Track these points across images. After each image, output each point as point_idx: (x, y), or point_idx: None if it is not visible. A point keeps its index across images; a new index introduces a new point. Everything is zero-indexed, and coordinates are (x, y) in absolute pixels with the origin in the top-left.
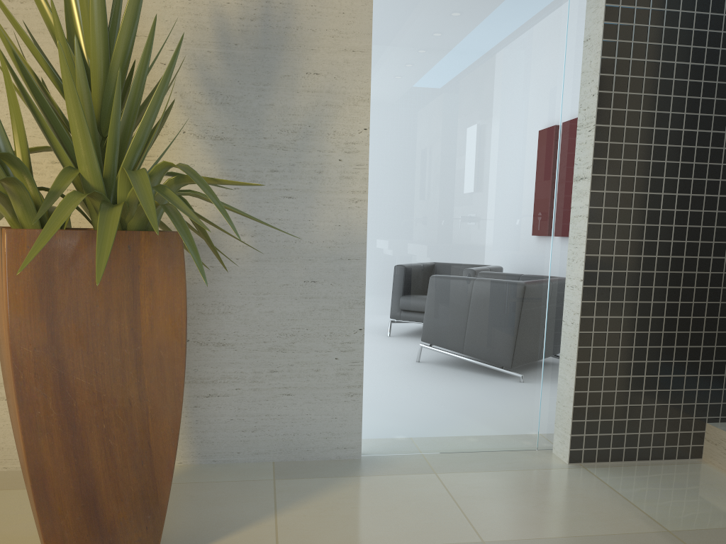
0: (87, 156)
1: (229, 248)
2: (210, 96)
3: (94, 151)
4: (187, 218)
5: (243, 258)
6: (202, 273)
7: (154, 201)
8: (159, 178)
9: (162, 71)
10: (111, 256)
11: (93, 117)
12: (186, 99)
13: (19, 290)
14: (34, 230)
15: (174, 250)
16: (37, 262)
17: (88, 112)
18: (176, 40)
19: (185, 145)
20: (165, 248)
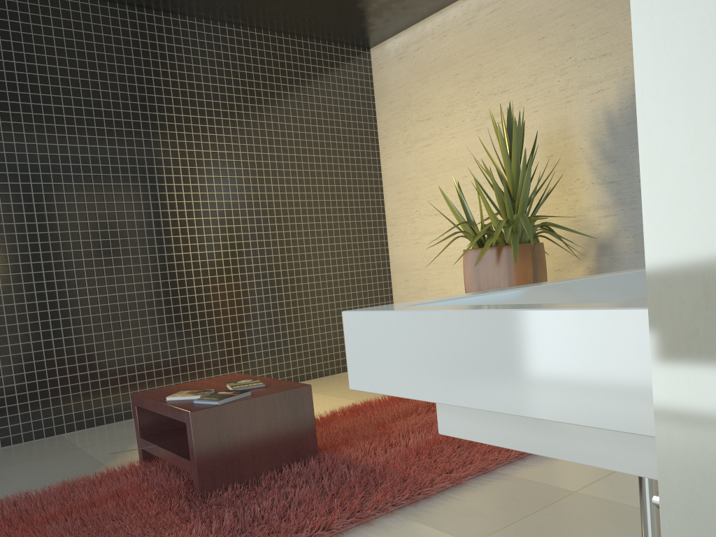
0: (491, 217)
1: (620, 246)
2: (605, 159)
3: (493, 214)
4: (596, 231)
5: (628, 251)
6: (514, 260)
7: (499, 233)
8: (519, 221)
9: (580, 152)
10: (499, 256)
11: (501, 199)
12: (592, 164)
13: (467, 272)
14: (472, 249)
15: (526, 251)
16: (473, 261)
17: (499, 197)
18: (586, 133)
19: (593, 190)
20: (522, 251)
